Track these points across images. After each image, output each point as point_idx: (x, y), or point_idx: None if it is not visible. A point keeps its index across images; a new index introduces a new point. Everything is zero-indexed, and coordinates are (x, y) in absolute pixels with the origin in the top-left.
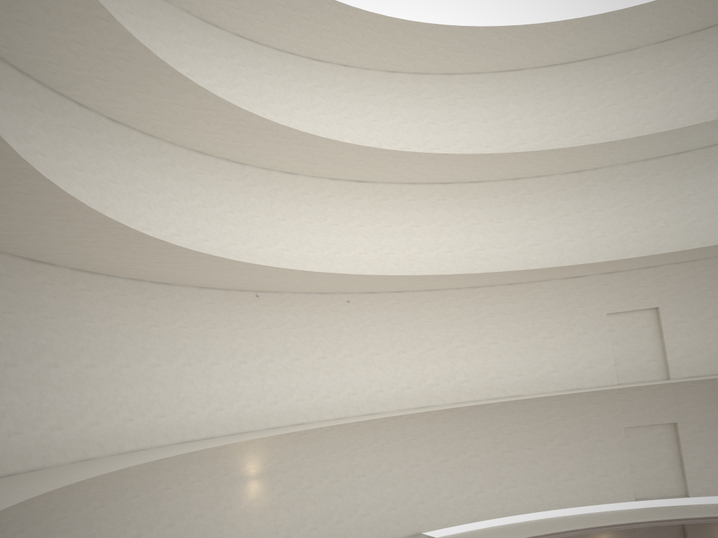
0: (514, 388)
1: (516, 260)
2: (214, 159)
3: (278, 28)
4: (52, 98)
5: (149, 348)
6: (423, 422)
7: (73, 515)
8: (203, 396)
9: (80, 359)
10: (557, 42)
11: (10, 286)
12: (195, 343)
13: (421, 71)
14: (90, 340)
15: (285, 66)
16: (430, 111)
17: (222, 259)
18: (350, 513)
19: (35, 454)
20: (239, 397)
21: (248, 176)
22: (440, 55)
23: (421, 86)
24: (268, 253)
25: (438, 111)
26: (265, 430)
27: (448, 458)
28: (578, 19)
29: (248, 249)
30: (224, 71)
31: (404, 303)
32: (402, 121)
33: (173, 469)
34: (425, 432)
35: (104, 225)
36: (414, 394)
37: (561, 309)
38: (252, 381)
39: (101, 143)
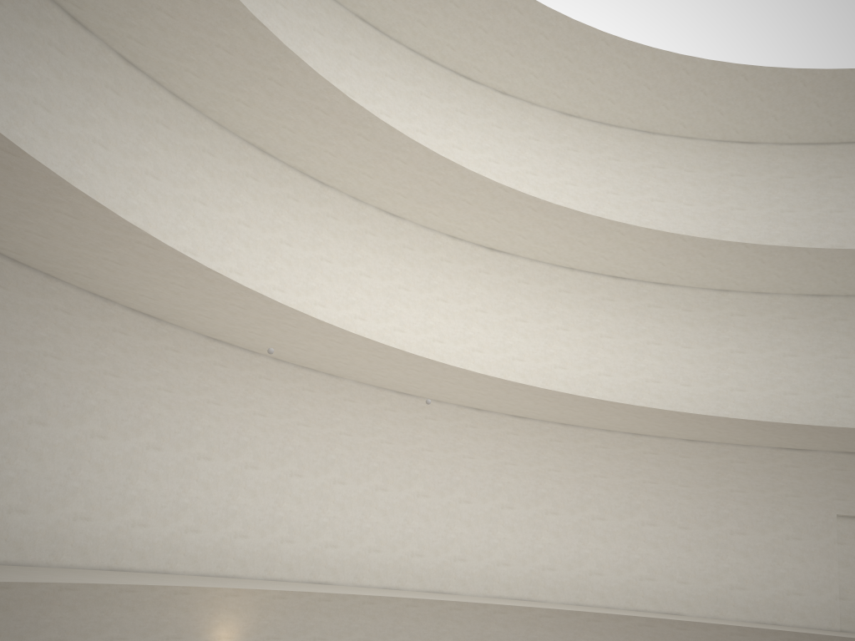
0: (671, 600)
1: (705, 406)
2: (280, 165)
3: (414, 14)
4: None
5: (93, 406)
6: (519, 622)
7: None
8: (169, 503)
9: None
10: (815, 105)
11: None
12: (177, 418)
13: (609, 120)
14: None
15: (418, 73)
16: (613, 177)
17: (223, 279)
18: None
19: None
20: (231, 519)
21: (327, 203)
22: (640, 99)
23: (605, 141)
24: (333, 316)
25: (624, 178)
26: (260, 580)
27: None
28: (854, 71)
29: (302, 302)
30: (326, 56)
31: (523, 436)
32: (570, 182)
33: (80, 610)
34: (520, 640)
35: None
36: (513, 576)
37: (764, 493)
38: (260, 499)
39: (97, 85)
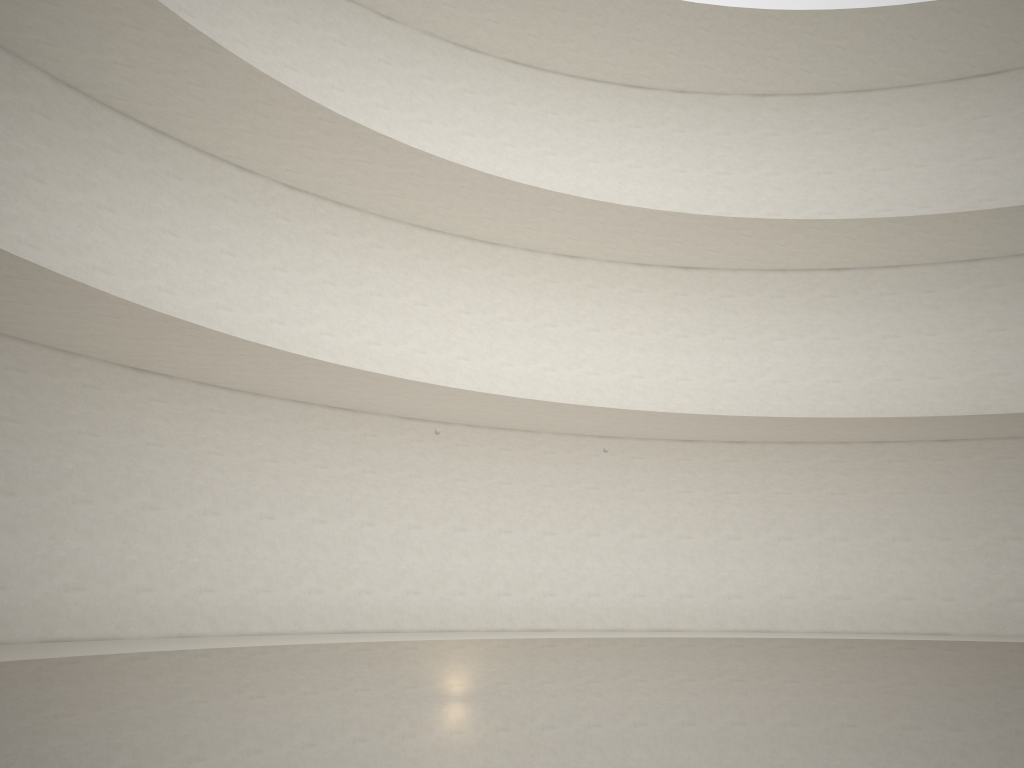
0: (935, 620)
1: (960, 399)
2: (448, 238)
3: (563, 44)
4: (199, 161)
5: (309, 496)
6: (759, 655)
7: (155, 707)
8: (388, 571)
9: (196, 502)
10: None
11: (97, 400)
12: (384, 495)
13: (811, 90)
14: (216, 479)
15: (582, 99)
16: (824, 154)
17: (386, 377)
18: None
19: (105, 619)
20: (447, 579)
21: (501, 262)
22: (839, 61)
23: (810, 114)
24: (522, 373)
25: (838, 152)
26: (481, 632)
27: (798, 721)
28: None
29: (489, 366)
30: (480, 114)
31: (744, 461)
32: (772, 172)
33: (326, 668)
34: (761, 672)
35: (167, 323)
36: (748, 609)
37: None
38: (472, 558)
39: (269, 218)
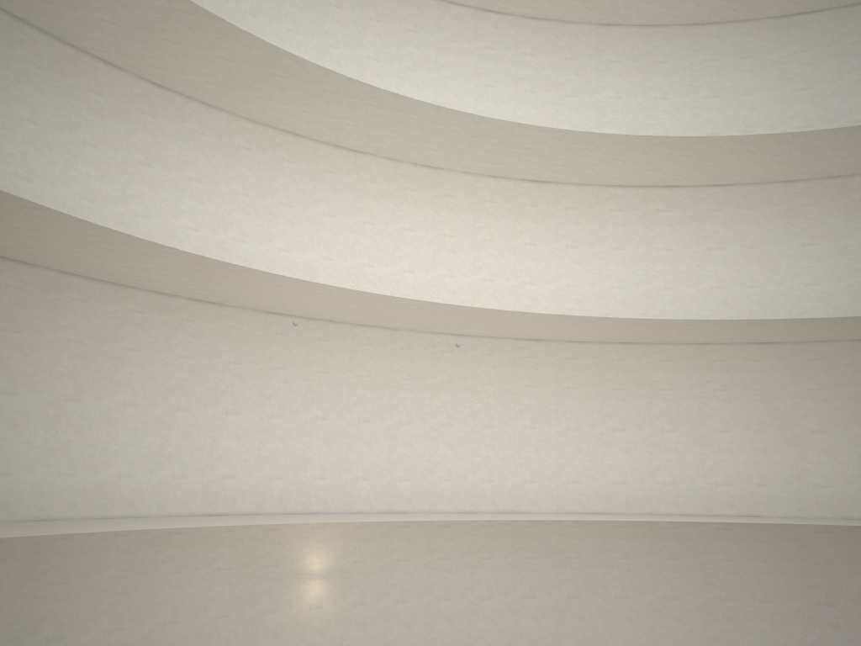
0: (749, 504)
1: (776, 306)
2: (314, 144)
3: None
4: (60, 52)
5: (174, 385)
6: (594, 534)
7: (10, 589)
8: (252, 457)
9: (56, 388)
10: None
11: None
12: (249, 386)
13: (651, 21)
14: (77, 366)
15: (442, 20)
16: (661, 81)
17: (245, 269)
18: None
19: None
20: (309, 465)
21: (364, 169)
22: None
23: (649, 44)
24: (382, 274)
25: (673, 79)
26: (340, 514)
27: (627, 594)
28: None
29: (351, 266)
30: (345, 28)
31: (584, 359)
32: (614, 96)
33: (189, 549)
34: (596, 550)
35: (8, 202)
36: (585, 493)
37: (845, 388)
38: (332, 445)
39: (134, 114)
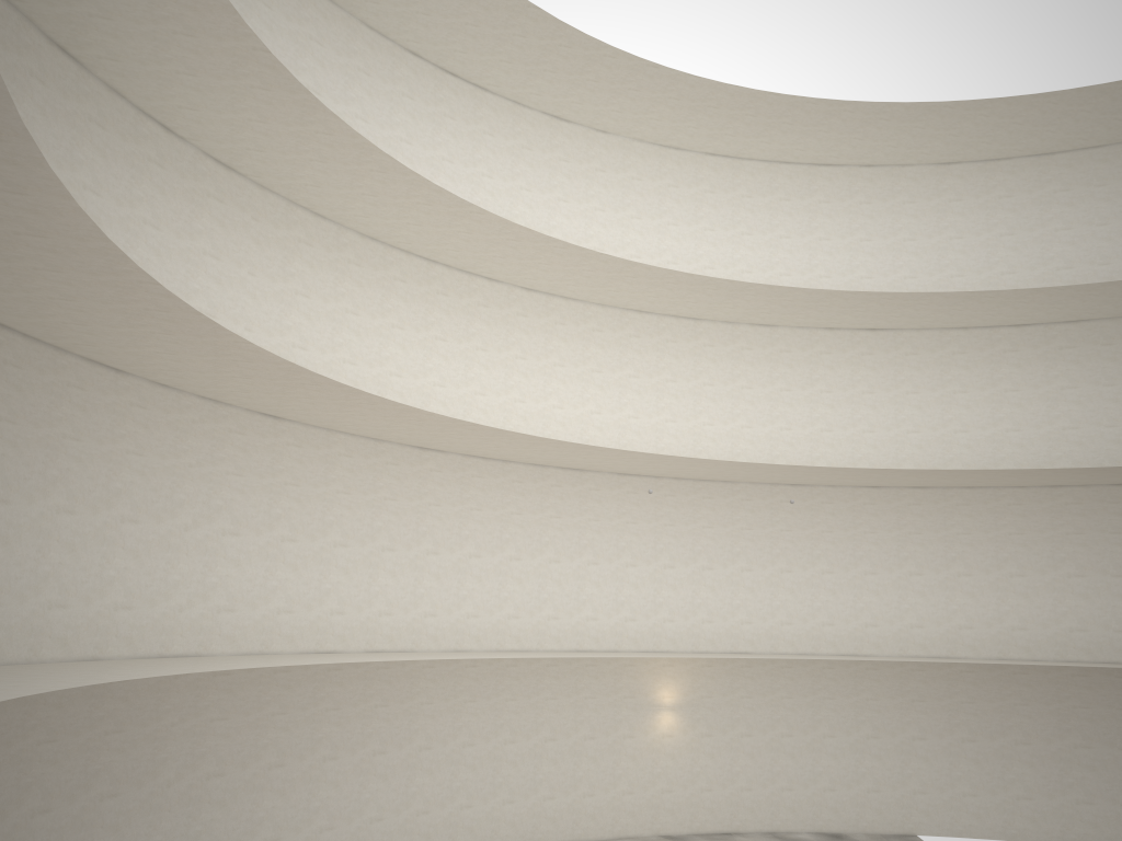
0: (1107, 650)
1: None
2: (656, 317)
3: (755, 139)
4: (459, 279)
5: (547, 541)
6: (939, 678)
7: (439, 703)
8: (610, 601)
9: (464, 547)
10: None
11: (395, 473)
12: (606, 539)
13: (994, 156)
14: (477, 529)
15: (774, 181)
16: (1006, 216)
17: (609, 449)
18: (805, 782)
19: (405, 637)
20: (658, 608)
21: (703, 334)
22: (1017, 133)
23: (993, 179)
24: (721, 431)
25: (1020, 214)
26: (688, 653)
27: (975, 738)
28: None
29: (692, 426)
30: (682, 204)
31: (926, 504)
32: (956, 236)
33: (562, 679)
34: (941, 694)
35: (454, 423)
36: (928, 637)
37: None
38: (679, 591)
39: (511, 317)
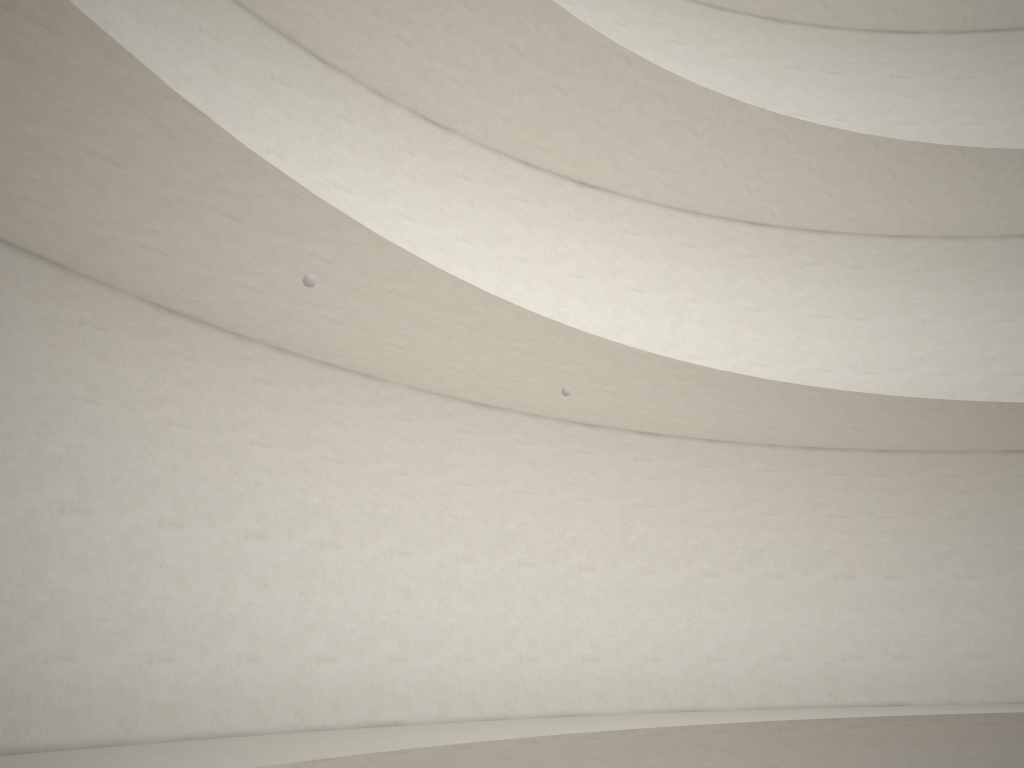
0: (888, 686)
1: None
2: (254, 22)
3: None
4: None
5: None
6: (686, 746)
7: None
8: (113, 612)
9: None
10: None
11: None
12: (114, 454)
13: (721, 1)
14: None
15: None
16: (735, 82)
17: (203, 130)
18: None
19: None
20: (228, 631)
21: (336, 96)
22: None
23: (718, 31)
24: None
25: (750, 83)
26: (290, 734)
27: None
28: None
29: None
30: None
31: (658, 462)
32: None
33: None
34: None
35: None
36: (669, 677)
37: (993, 517)
38: (274, 592)
39: None
